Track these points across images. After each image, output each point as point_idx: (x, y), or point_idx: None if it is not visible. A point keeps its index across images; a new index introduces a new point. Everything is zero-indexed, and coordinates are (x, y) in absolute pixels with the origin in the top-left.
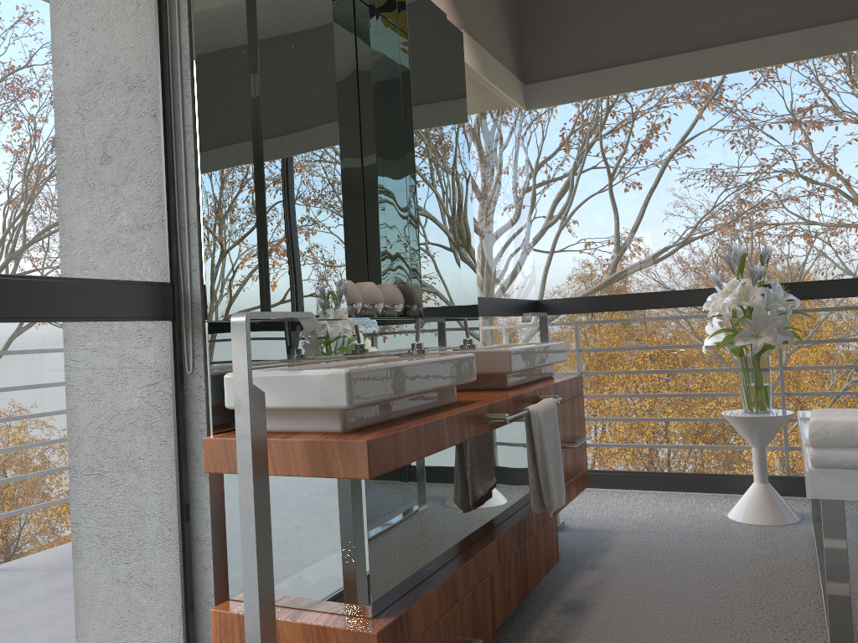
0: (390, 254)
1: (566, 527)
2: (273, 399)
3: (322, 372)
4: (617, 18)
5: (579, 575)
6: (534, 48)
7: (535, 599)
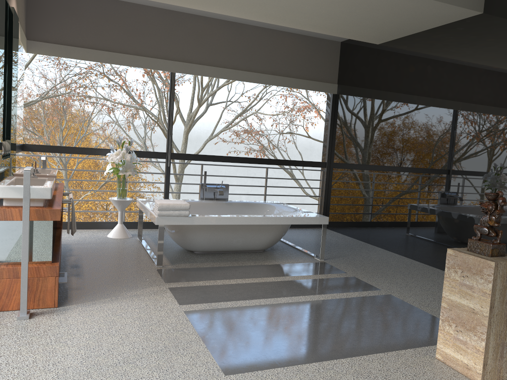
0: None
1: None
2: (19, 195)
3: (41, 187)
4: (76, 25)
5: (68, 258)
6: (33, 23)
7: None
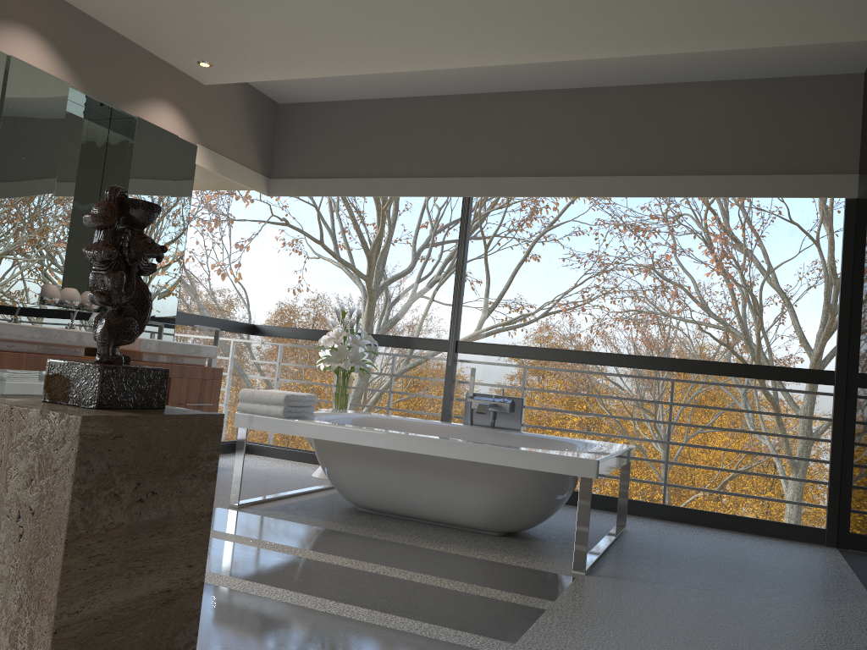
0: None
1: None
2: None
3: None
4: (330, 147)
5: None
6: (280, 155)
7: None
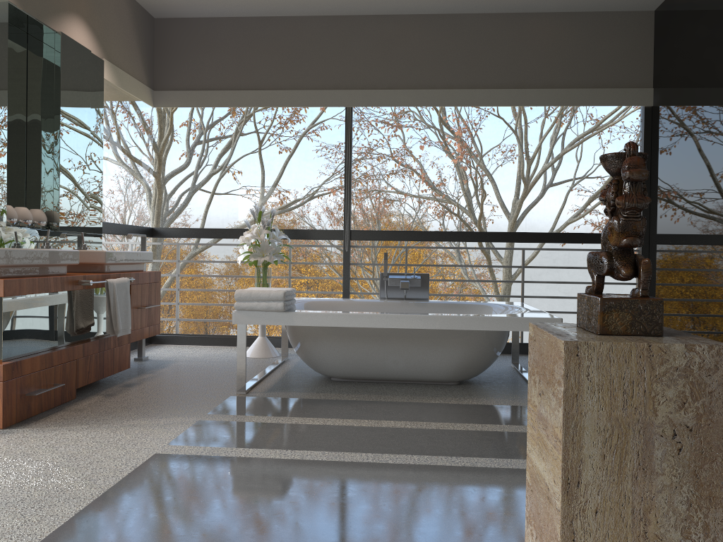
0: (41, 191)
1: (149, 360)
2: None
3: None
4: (213, 61)
5: (141, 375)
6: (161, 68)
7: (110, 383)
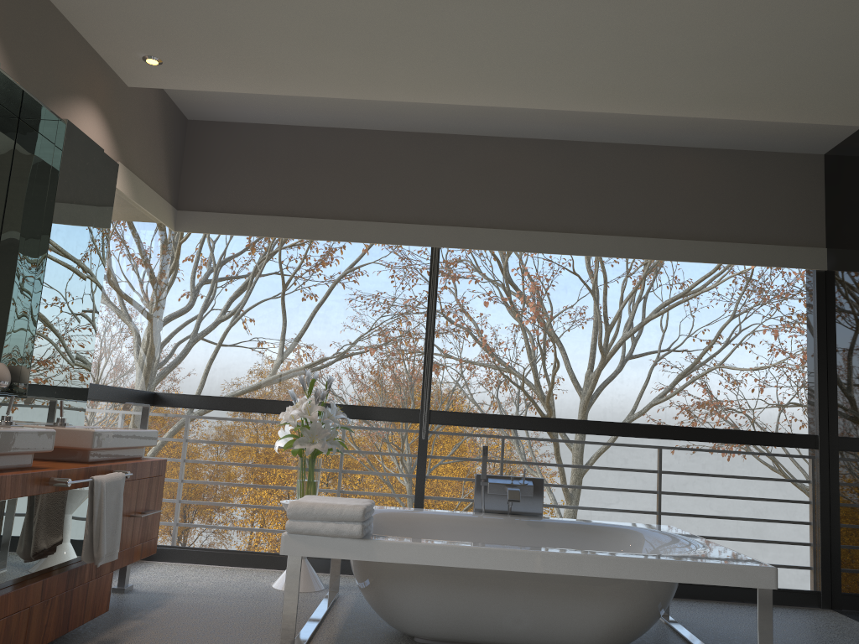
0: (7, 337)
1: (133, 590)
2: None
3: None
4: (260, 177)
5: (124, 623)
6: (190, 182)
7: (76, 638)
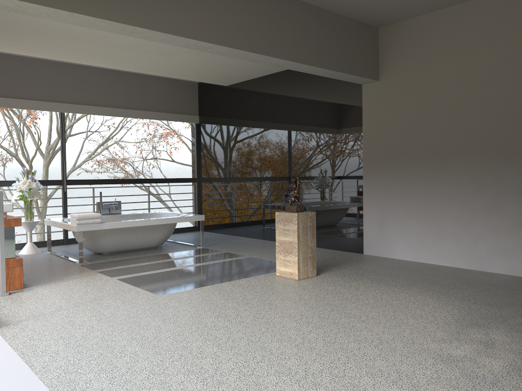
0: None
1: None
2: None
3: (5, 204)
4: None
5: None
6: None
7: None
